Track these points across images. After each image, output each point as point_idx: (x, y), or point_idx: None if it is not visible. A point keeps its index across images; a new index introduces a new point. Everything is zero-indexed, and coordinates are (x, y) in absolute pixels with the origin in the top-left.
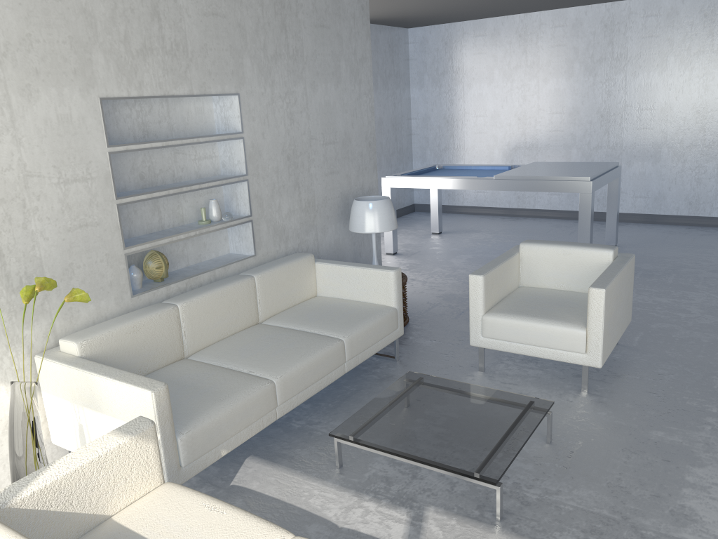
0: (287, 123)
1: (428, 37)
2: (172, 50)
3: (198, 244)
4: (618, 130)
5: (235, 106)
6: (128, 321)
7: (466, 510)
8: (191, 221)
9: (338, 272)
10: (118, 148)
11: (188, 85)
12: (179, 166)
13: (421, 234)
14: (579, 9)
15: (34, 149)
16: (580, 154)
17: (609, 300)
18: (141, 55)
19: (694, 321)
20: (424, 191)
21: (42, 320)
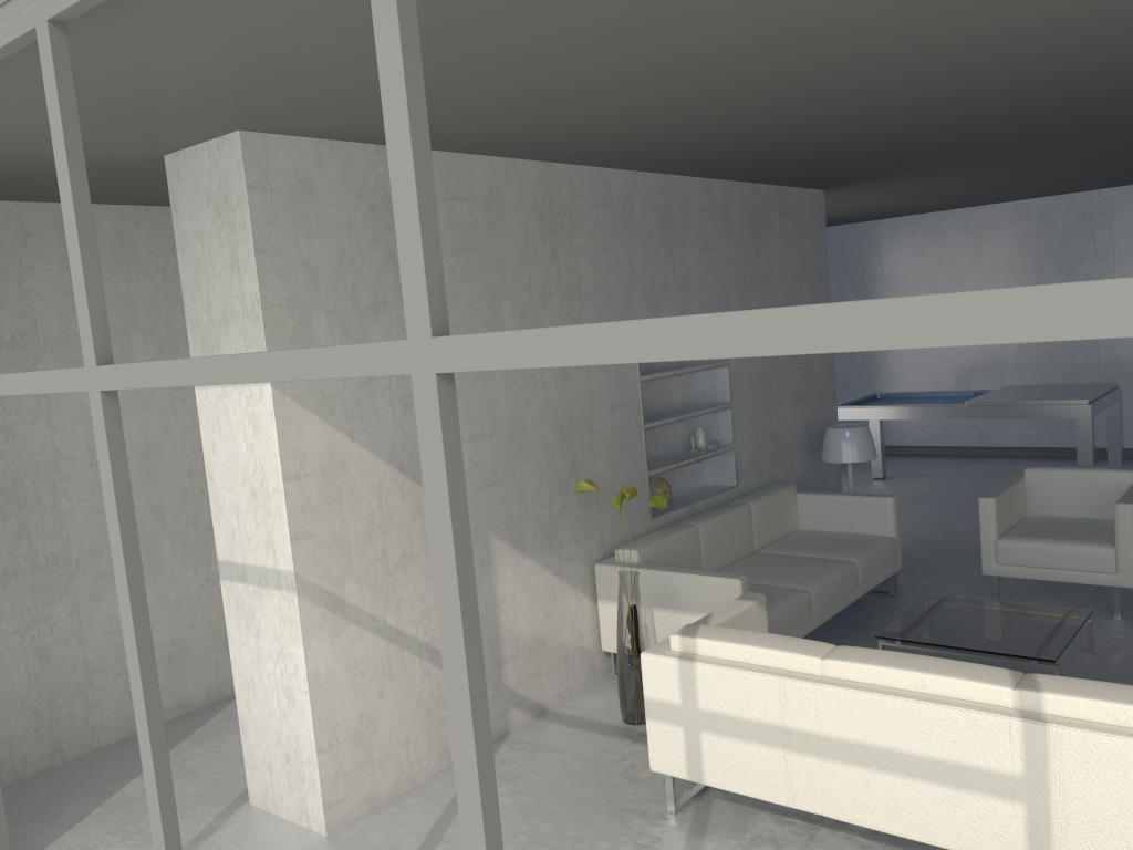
0: None
1: (849, 237)
2: (680, 286)
3: (682, 474)
4: (1110, 343)
5: None
6: (667, 536)
7: None
8: (677, 450)
9: (824, 503)
10: (645, 377)
11: None
12: (669, 394)
13: (859, 479)
14: (1047, 200)
15: (597, 379)
16: (1061, 374)
17: None
18: (661, 292)
19: None
20: None
21: (596, 533)
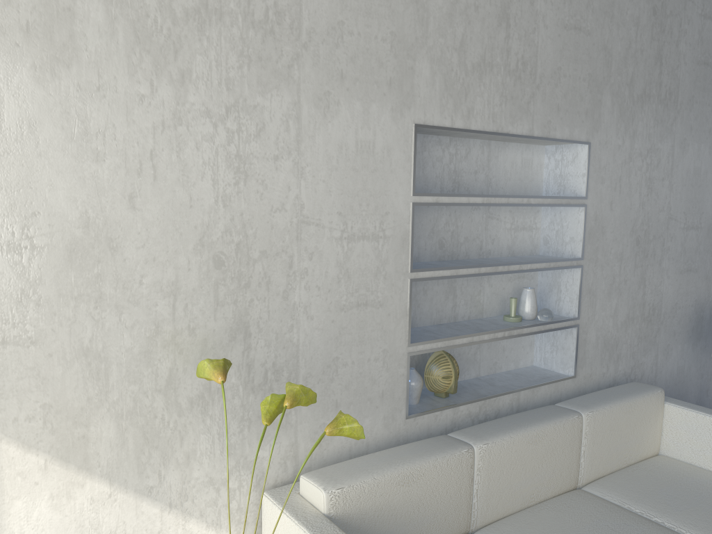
0: (644, 192)
1: None
2: (516, 71)
3: (495, 347)
4: None
5: (581, 160)
6: (403, 465)
7: None
8: (492, 314)
9: (707, 427)
10: (425, 198)
11: (528, 121)
12: (490, 236)
13: None
14: None
15: (317, 185)
16: None
17: None
18: (477, 71)
19: None
20: None
21: (282, 438)
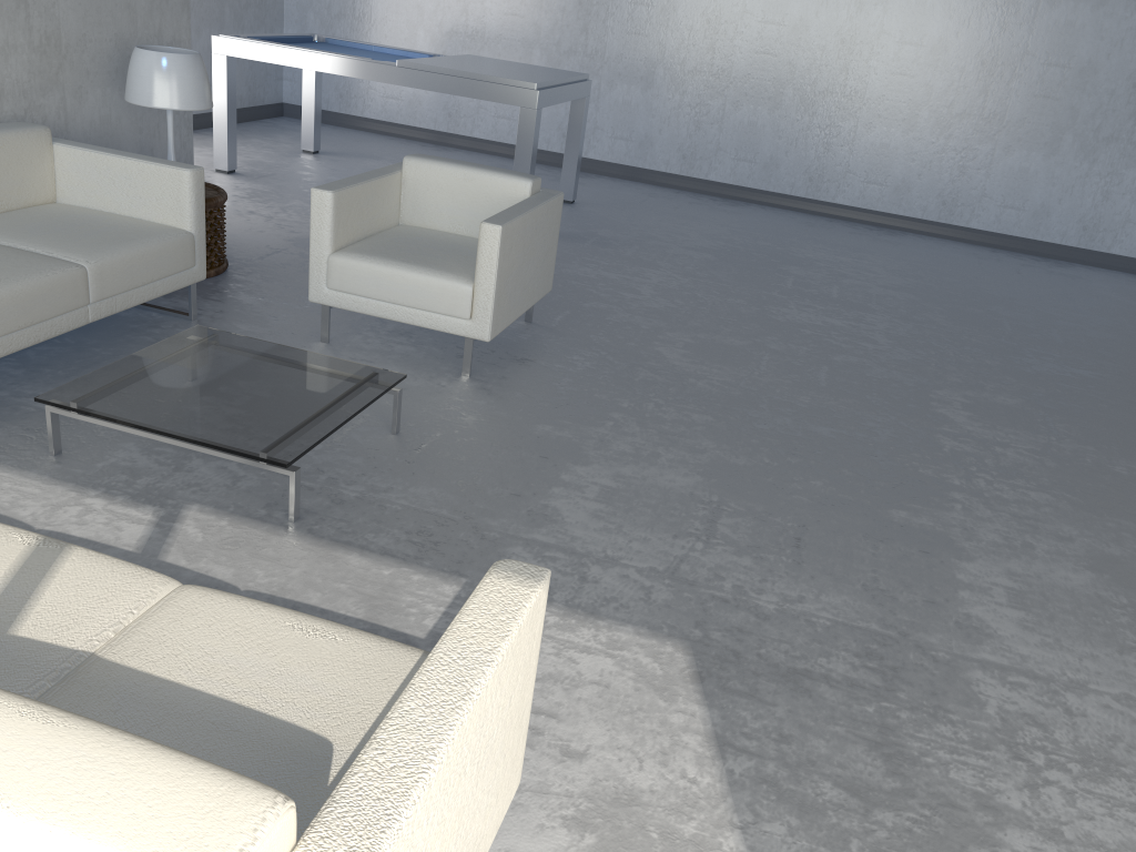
0: None
1: None
2: None
3: None
4: (602, 29)
5: None
6: None
7: (248, 509)
8: None
9: (94, 164)
10: None
11: None
12: None
13: (285, 150)
14: None
15: None
16: (546, 58)
17: (510, 246)
18: None
19: (640, 304)
20: (301, 84)
21: None
